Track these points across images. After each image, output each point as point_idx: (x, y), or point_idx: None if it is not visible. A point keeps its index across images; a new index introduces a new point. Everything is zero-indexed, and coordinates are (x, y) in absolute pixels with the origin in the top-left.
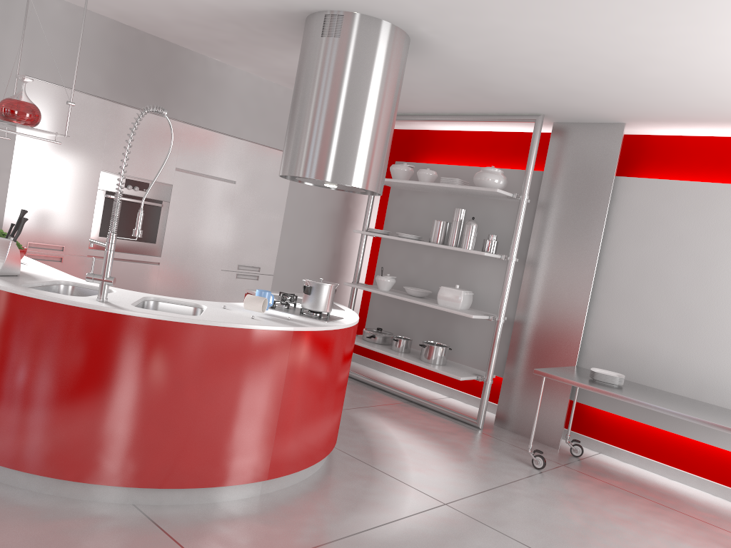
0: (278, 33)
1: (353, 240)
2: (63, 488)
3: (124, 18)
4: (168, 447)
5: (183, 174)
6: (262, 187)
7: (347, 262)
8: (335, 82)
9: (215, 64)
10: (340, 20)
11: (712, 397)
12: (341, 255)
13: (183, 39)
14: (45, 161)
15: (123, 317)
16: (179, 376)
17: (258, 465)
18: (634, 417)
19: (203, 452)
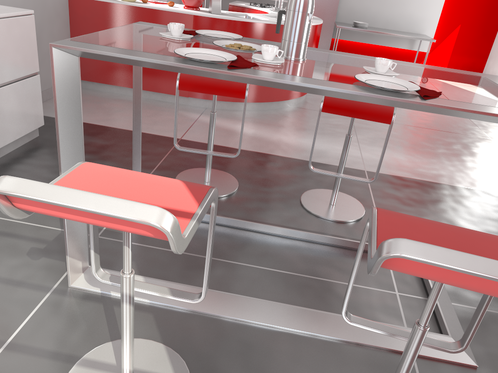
0: None
1: None
2: (271, 106)
3: None
4: None
5: None
6: None
7: None
8: None
9: None
10: None
11: (391, 27)
12: None
13: None
14: None
15: None
16: None
17: None
18: (359, 41)
19: None
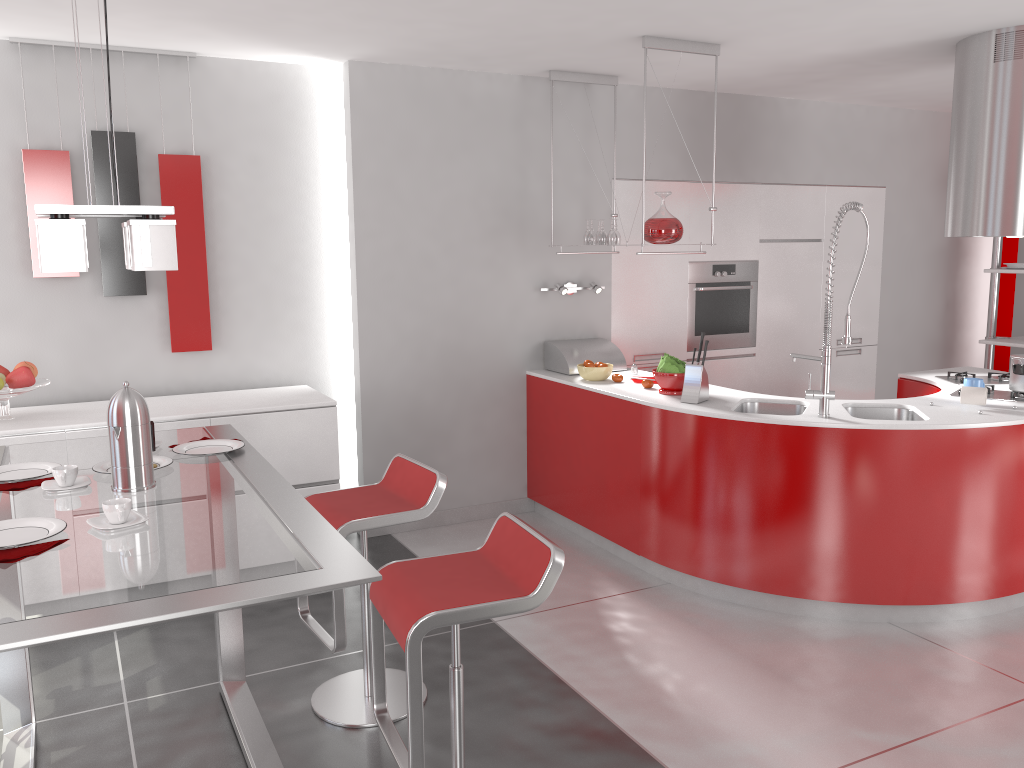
0: (903, 60)
1: (969, 280)
2: (814, 608)
3: (697, 86)
4: (920, 562)
5: (767, 245)
6: (852, 238)
7: (964, 310)
8: (1023, 114)
9: (787, 104)
10: (1020, 36)
11: None
12: (955, 302)
13: (758, 89)
14: (638, 265)
15: (859, 431)
16: (924, 486)
17: (1012, 576)
18: None
19: (956, 564)
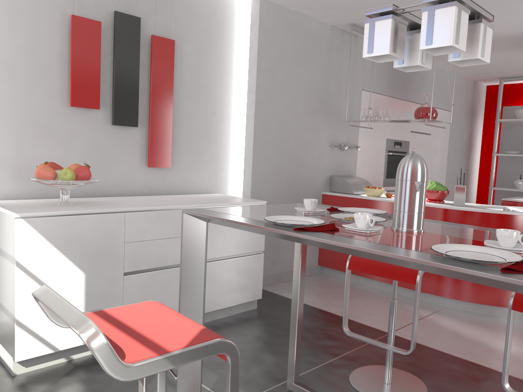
0: (514, 43)
1: (472, 160)
2: None
3: None
4: None
5: (412, 134)
6: (440, 135)
7: (470, 174)
8: None
9: None
10: None
11: None
12: (468, 170)
13: None
14: (368, 138)
15: None
16: None
17: None
18: None
19: None
